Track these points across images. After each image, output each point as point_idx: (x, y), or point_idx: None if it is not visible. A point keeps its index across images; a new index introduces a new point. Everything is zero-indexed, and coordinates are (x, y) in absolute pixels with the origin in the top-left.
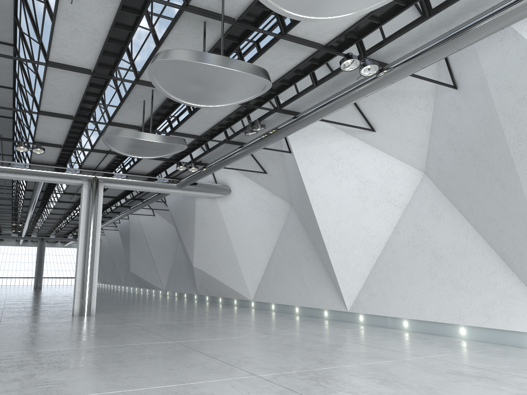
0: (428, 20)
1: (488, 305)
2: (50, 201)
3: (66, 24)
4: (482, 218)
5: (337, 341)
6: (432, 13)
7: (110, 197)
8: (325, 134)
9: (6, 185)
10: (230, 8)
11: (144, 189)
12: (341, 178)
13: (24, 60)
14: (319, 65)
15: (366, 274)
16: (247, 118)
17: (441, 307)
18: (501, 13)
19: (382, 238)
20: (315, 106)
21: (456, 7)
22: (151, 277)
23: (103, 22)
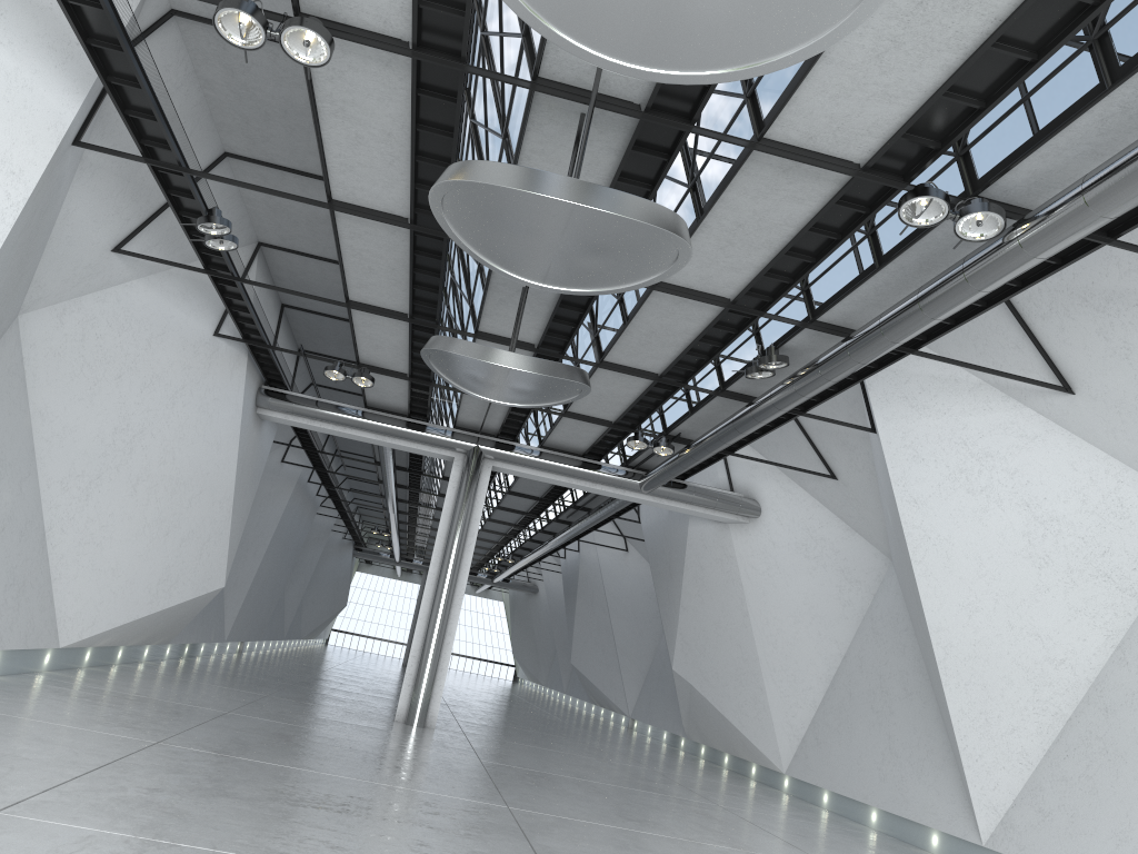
0: (1115, 96)
1: None
2: (424, 492)
3: (339, 126)
4: None
5: None
6: (1120, 78)
7: (529, 498)
8: (954, 393)
9: (364, 454)
10: (623, 82)
11: (573, 484)
12: (987, 503)
13: (290, 197)
14: (868, 214)
15: (1035, 757)
16: (756, 341)
17: None
18: None
19: (1081, 671)
20: (880, 316)
21: None
22: (608, 683)
23: (398, 120)
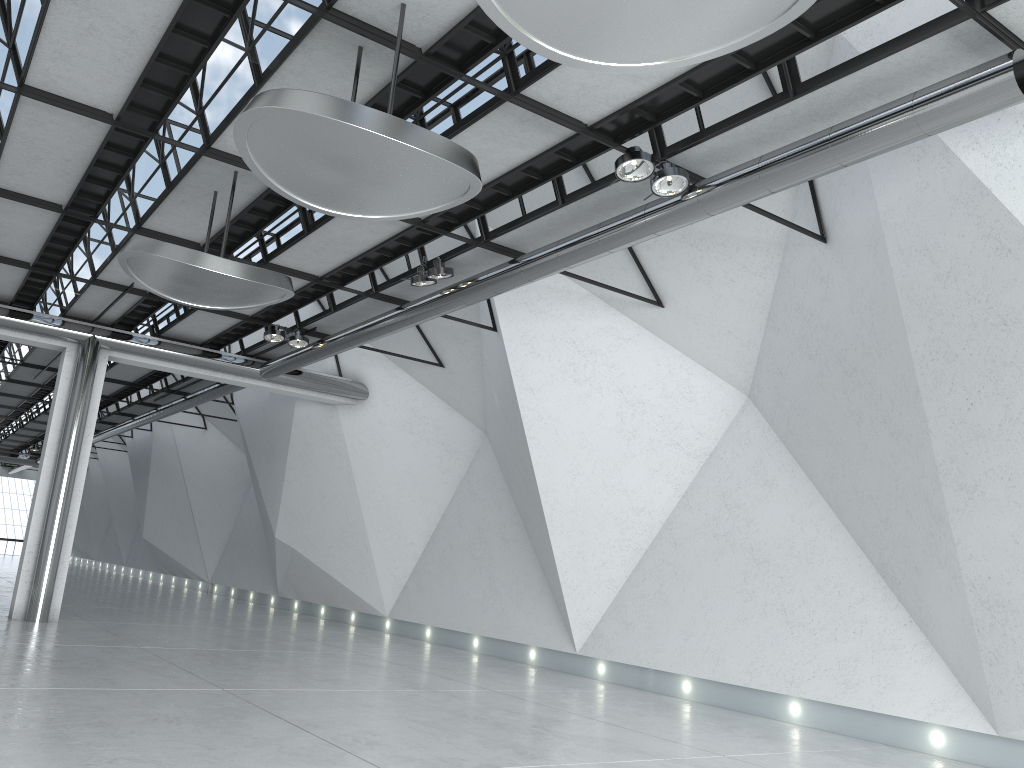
0: (792, 103)
1: (847, 662)
2: None
3: (72, 14)
4: (850, 494)
5: (553, 712)
6: (800, 91)
7: (120, 383)
8: (567, 302)
9: None
10: (415, 27)
11: (193, 373)
12: (590, 390)
13: None
14: (575, 163)
15: (620, 582)
16: (420, 253)
17: (759, 659)
18: (928, 105)
19: (656, 515)
20: (557, 244)
21: (845, 86)
22: (185, 553)
23: (151, 20)
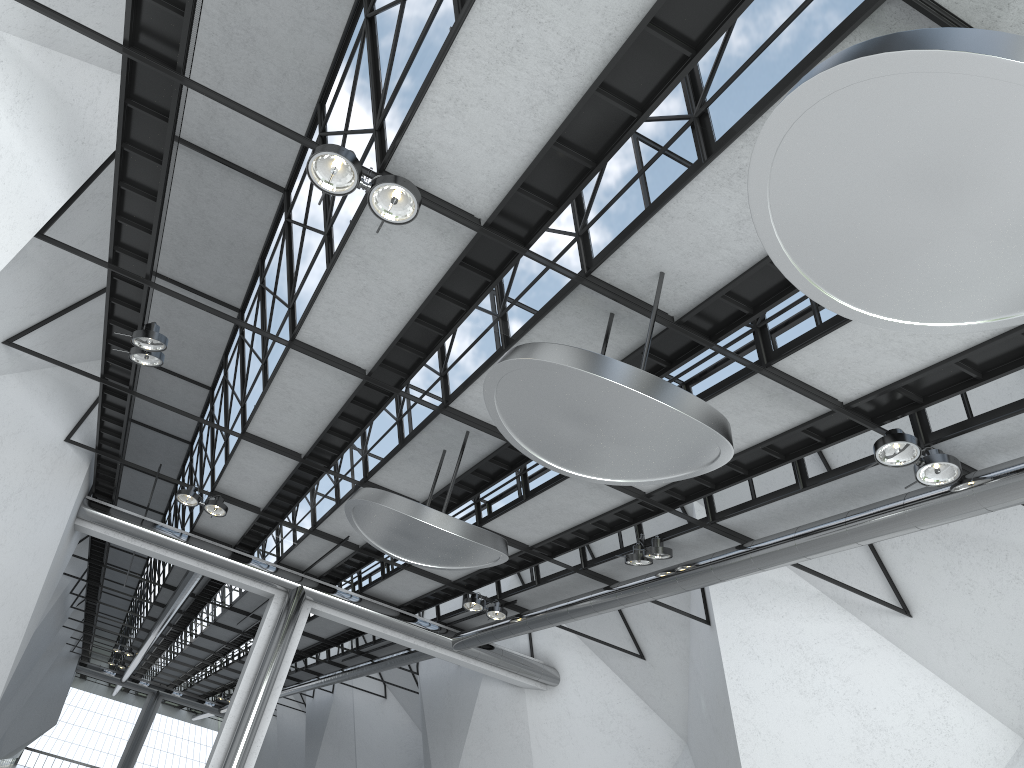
0: None
1: None
2: (199, 619)
3: (351, 276)
4: None
5: None
6: None
7: (314, 638)
8: (793, 599)
9: (131, 569)
10: (670, 295)
11: (387, 634)
12: (819, 706)
13: (253, 329)
14: (824, 443)
15: None
16: (636, 530)
17: None
18: None
19: None
20: (795, 531)
21: None
22: None
23: (419, 283)
